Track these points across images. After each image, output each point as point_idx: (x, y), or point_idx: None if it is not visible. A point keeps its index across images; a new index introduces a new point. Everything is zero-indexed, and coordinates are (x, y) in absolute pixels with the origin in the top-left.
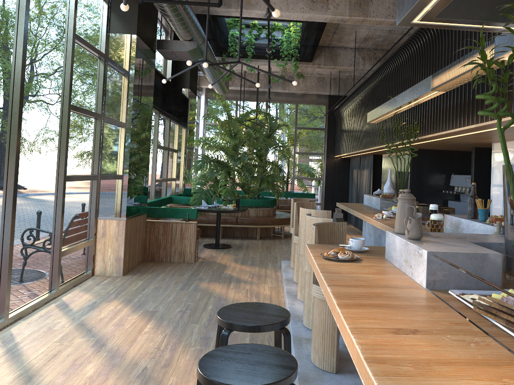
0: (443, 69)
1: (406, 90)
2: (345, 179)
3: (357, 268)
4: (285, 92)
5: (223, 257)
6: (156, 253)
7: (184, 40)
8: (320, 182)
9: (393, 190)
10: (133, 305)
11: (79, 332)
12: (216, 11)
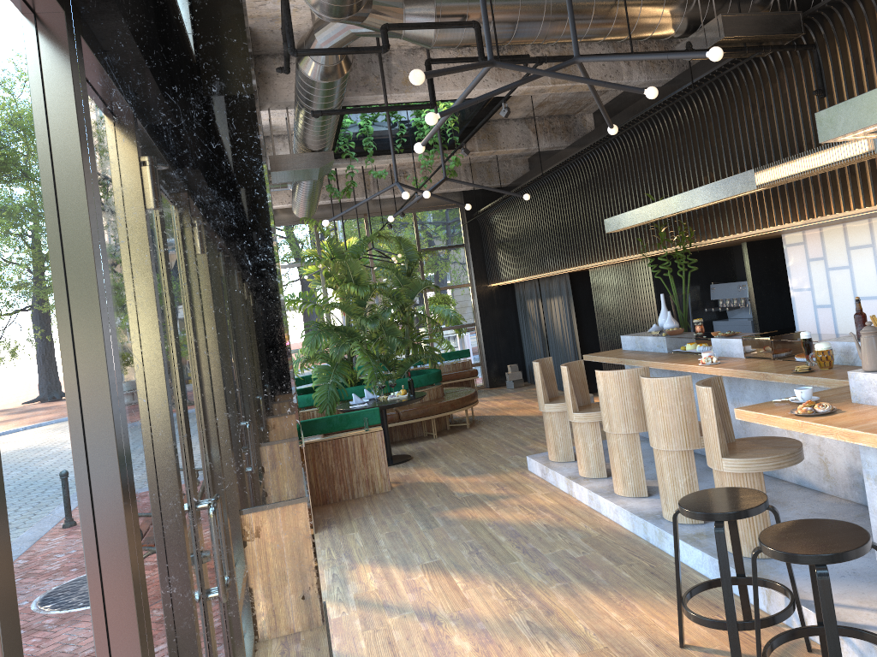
0: (779, 162)
1: (699, 188)
2: (511, 317)
3: (859, 417)
4: (392, 197)
5: (421, 473)
6: (330, 490)
7: (313, 151)
8: (473, 329)
9: (676, 322)
10: (393, 563)
11: (376, 612)
12: (356, 101)
